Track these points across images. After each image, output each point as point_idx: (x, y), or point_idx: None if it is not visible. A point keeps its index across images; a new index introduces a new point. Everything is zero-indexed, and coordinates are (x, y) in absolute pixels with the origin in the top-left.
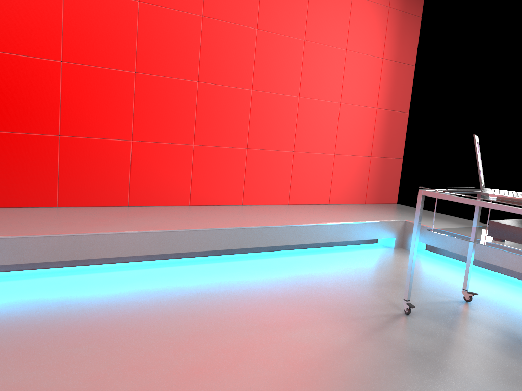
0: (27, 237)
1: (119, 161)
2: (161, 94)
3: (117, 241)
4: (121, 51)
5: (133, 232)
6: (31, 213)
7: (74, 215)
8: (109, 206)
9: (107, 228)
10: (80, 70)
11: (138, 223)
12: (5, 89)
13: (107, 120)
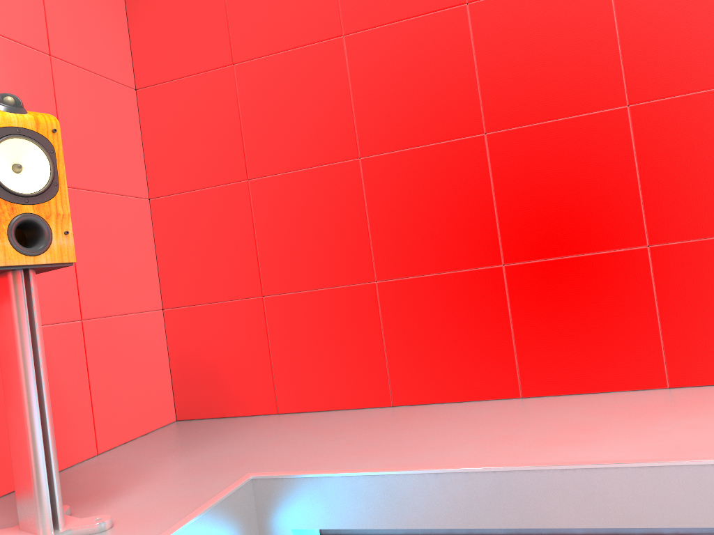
0: (406, 474)
1: (627, 294)
2: (699, 132)
3: (598, 488)
4: (590, 75)
5: (637, 465)
6: (466, 413)
7: (535, 417)
8: (624, 390)
9: (577, 453)
10: (519, 137)
11: (664, 437)
12: (409, 207)
13: (587, 217)
